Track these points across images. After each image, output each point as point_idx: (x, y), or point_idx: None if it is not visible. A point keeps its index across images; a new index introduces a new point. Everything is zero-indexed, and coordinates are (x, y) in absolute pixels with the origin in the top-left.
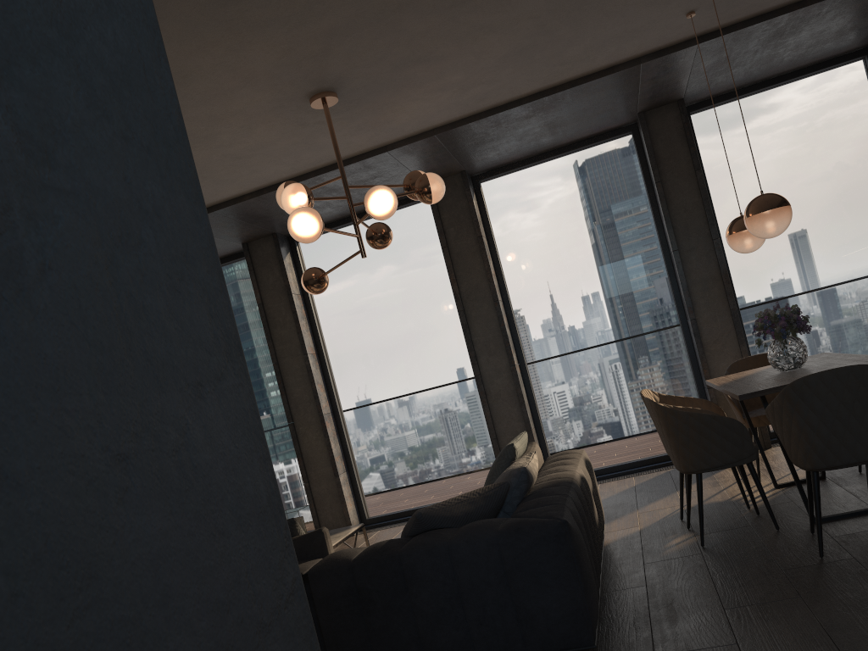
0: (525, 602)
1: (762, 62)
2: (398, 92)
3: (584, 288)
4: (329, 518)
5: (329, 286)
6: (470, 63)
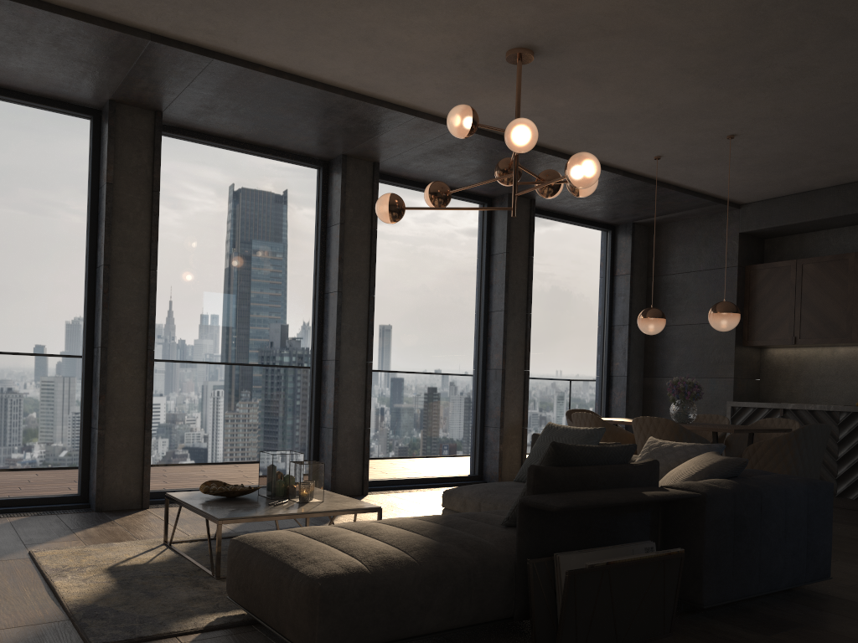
0: (816, 539)
1: (592, 204)
2: (531, 87)
3: (423, 313)
4: (118, 481)
5: (184, 203)
6: (585, 103)
